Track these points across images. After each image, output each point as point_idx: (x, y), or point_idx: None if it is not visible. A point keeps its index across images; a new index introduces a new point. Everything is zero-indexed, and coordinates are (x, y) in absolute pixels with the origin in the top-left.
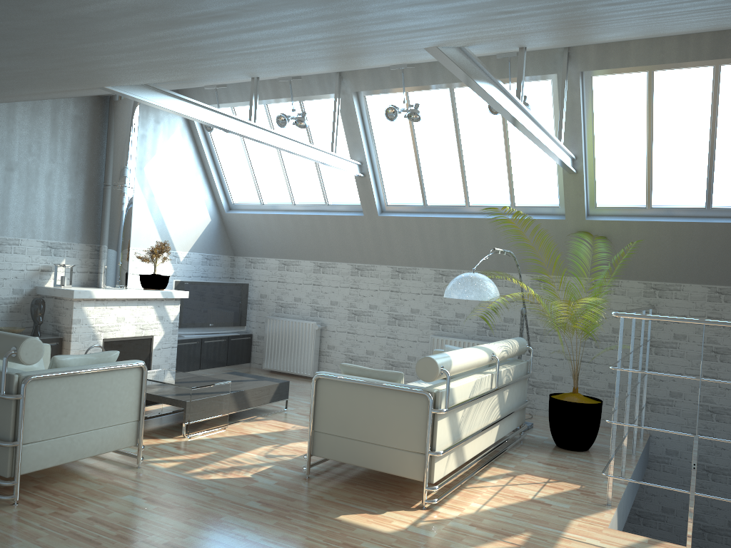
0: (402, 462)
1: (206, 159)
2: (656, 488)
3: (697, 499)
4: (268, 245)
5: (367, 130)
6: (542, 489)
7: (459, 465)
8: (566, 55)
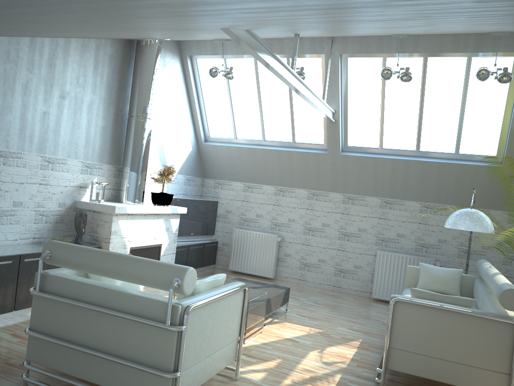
0: (483, 380)
1: (194, 99)
2: None
3: None
4: (236, 171)
5: (343, 86)
6: None
7: None
8: None
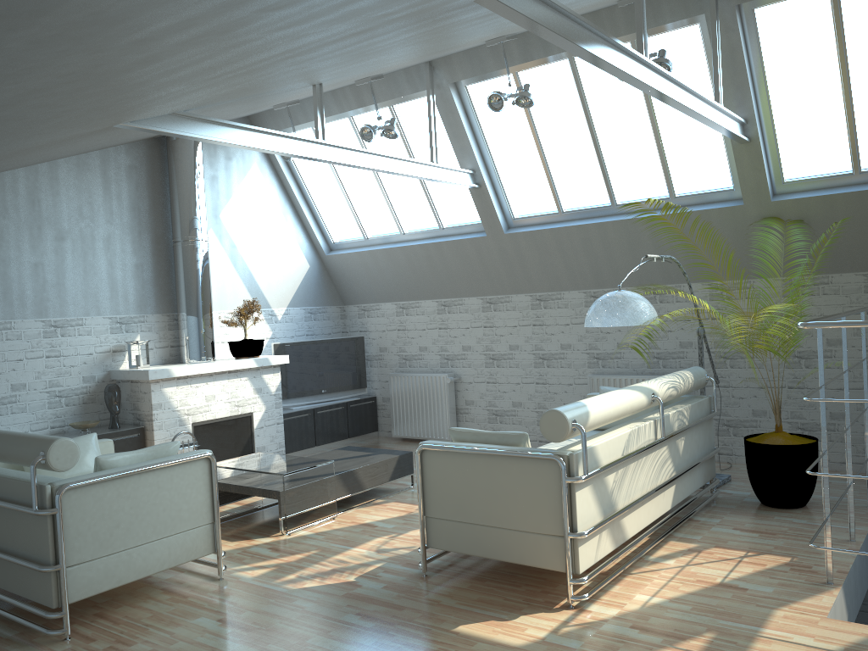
0: (537, 549)
1: (294, 194)
2: None
3: None
4: (380, 288)
5: (475, 129)
6: (737, 568)
7: (618, 545)
8: None
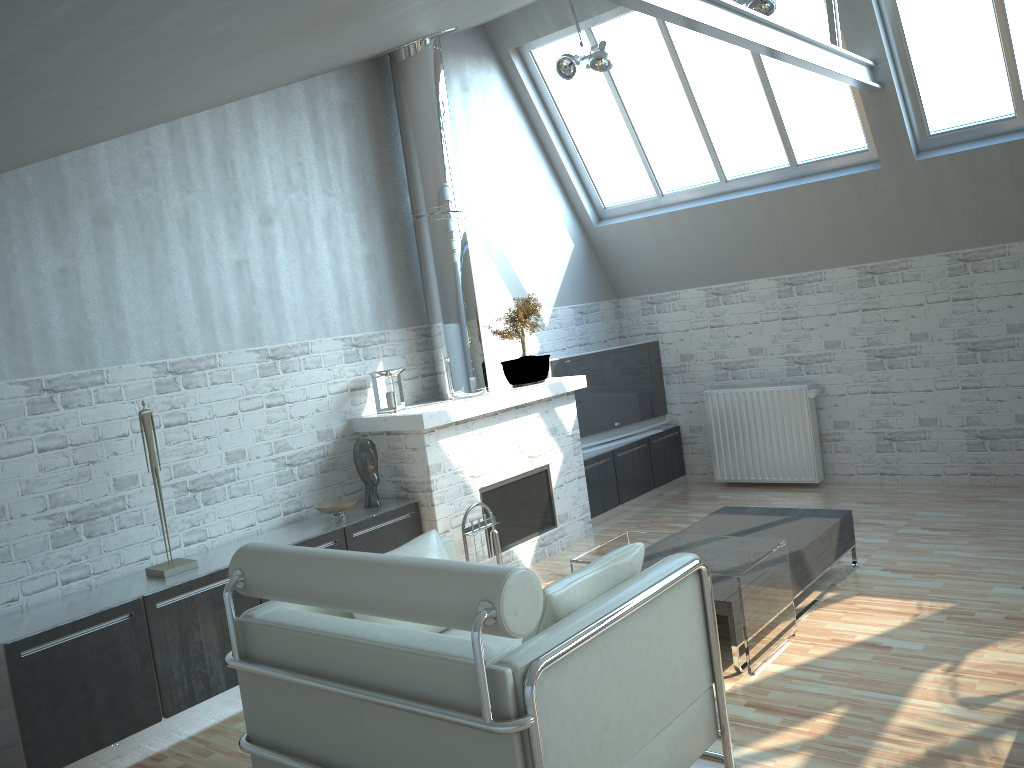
0: None
1: (550, 139)
2: None
3: None
4: (680, 268)
5: None
6: None
7: None
8: None
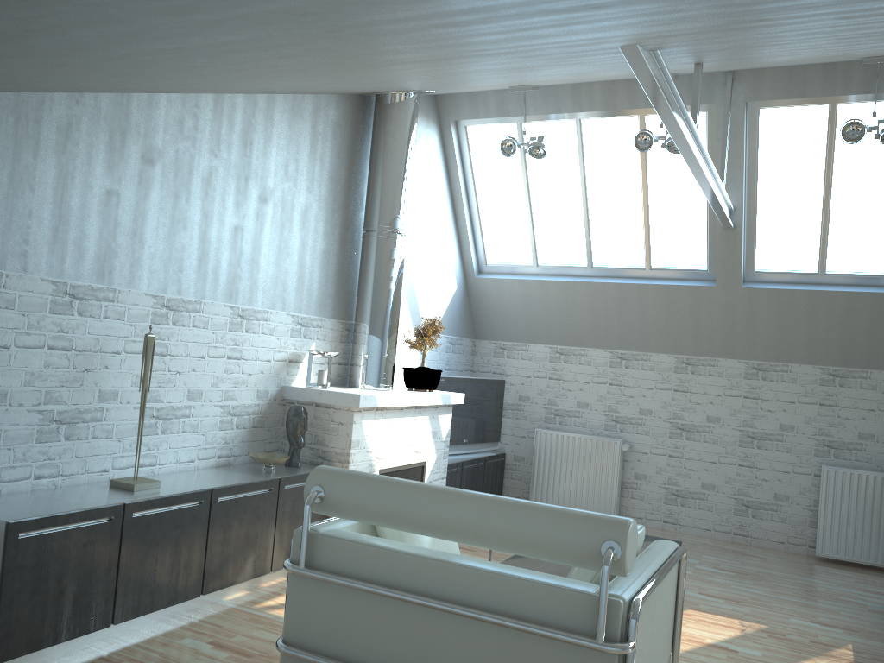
0: None
1: (461, 198)
2: None
3: None
4: (536, 326)
5: (750, 161)
6: None
7: None
8: None
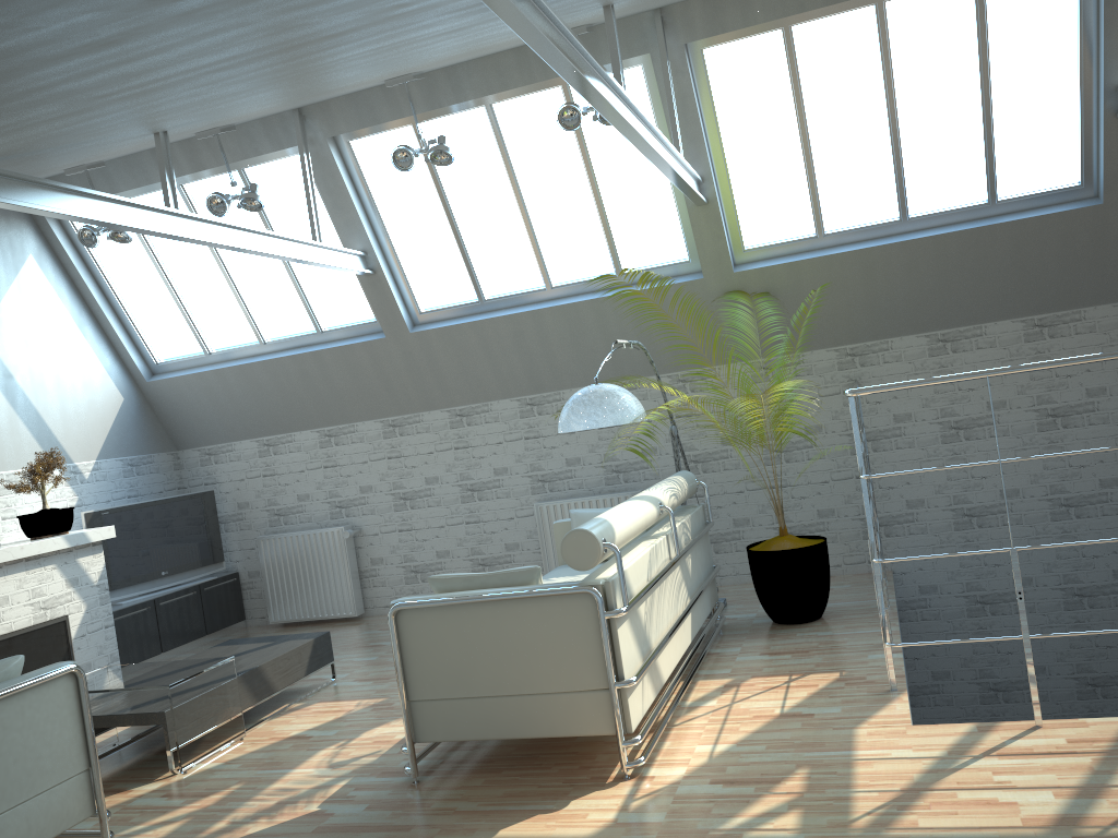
0: (573, 713)
1: (93, 297)
2: (918, 647)
3: (978, 647)
4: (233, 420)
5: (365, 198)
6: (789, 694)
7: (658, 692)
8: (659, 20)
